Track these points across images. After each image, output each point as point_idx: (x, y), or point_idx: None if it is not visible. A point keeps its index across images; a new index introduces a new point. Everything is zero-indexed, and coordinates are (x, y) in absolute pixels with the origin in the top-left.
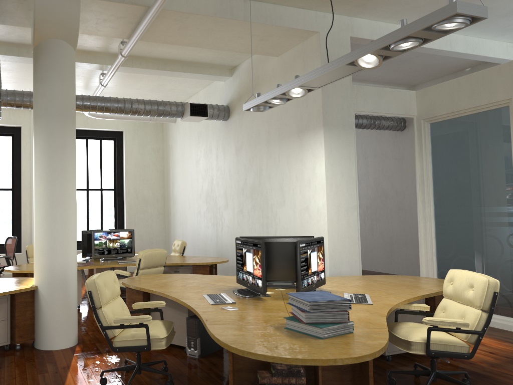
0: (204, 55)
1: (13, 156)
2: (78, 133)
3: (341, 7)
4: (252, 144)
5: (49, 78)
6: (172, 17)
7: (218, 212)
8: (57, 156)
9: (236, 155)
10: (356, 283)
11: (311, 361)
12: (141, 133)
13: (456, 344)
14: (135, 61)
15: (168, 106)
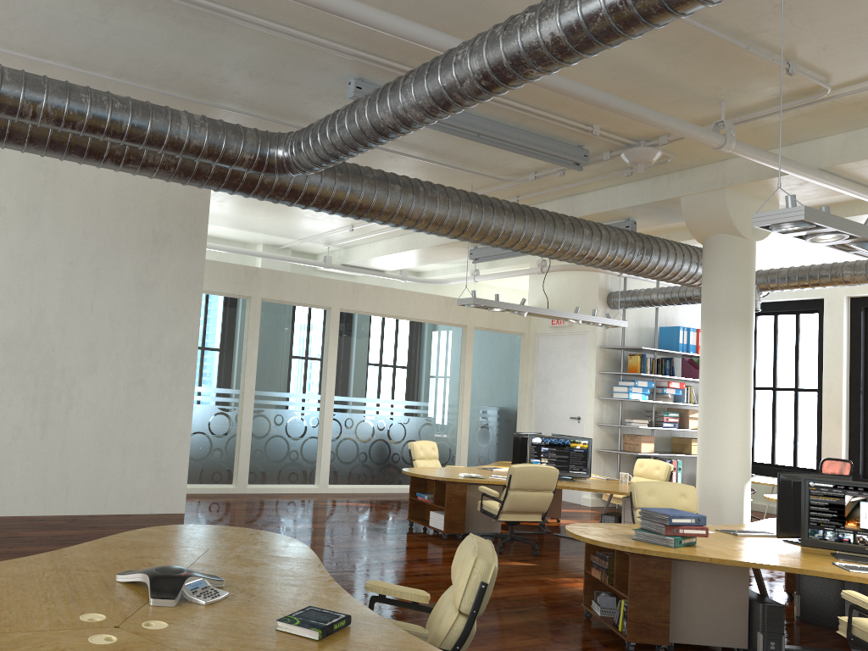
0: None
1: None
2: None
3: None
4: None
5: (707, 278)
6: (863, 165)
7: None
8: (712, 362)
9: None
10: None
11: (570, 533)
12: None
13: None
14: None
15: None
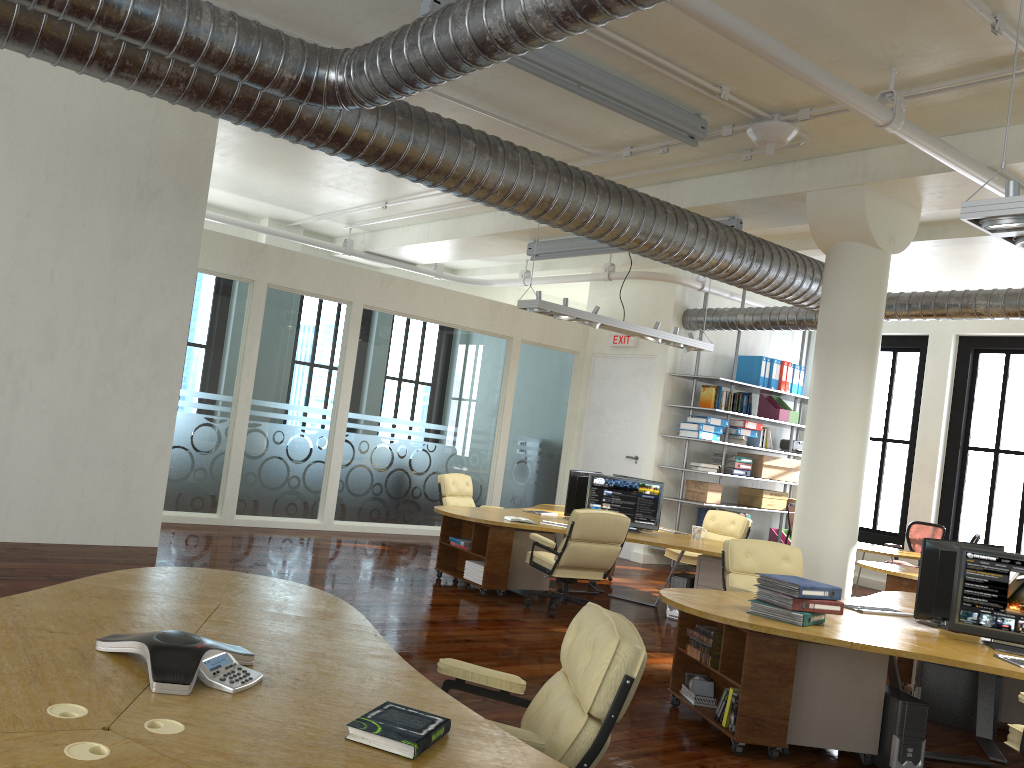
0: None
1: None
2: None
3: None
4: None
5: (829, 296)
6: None
7: None
8: (825, 399)
9: None
10: None
11: (669, 602)
12: None
13: None
14: None
15: None
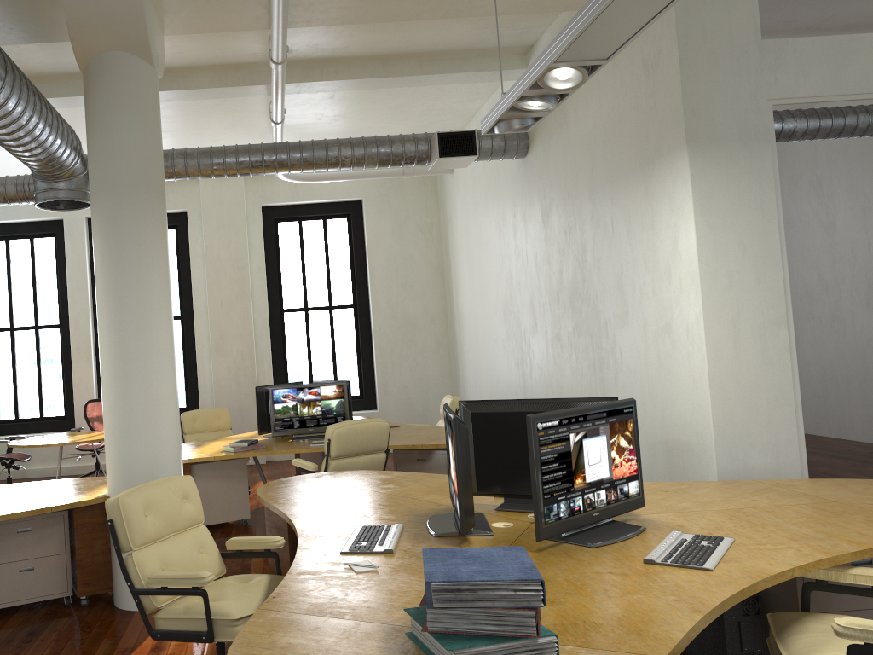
0: (454, 35)
1: (179, 261)
2: (283, 211)
3: None
4: (566, 200)
5: (105, 125)
6: None
7: (523, 340)
8: (126, 264)
9: (543, 225)
10: (740, 504)
11: None
12: (395, 200)
13: None
14: (327, 69)
15: (398, 143)
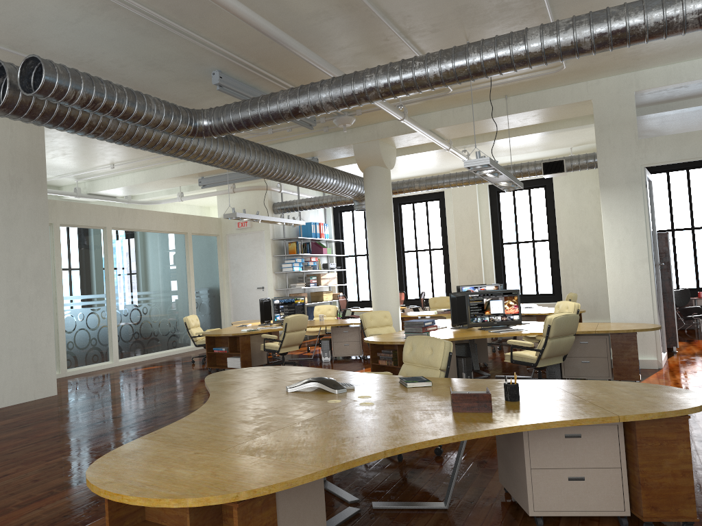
0: None
1: (441, 218)
2: None
3: (607, 73)
4: None
5: (369, 192)
6: (448, 128)
7: None
8: (377, 241)
9: None
10: None
11: (375, 342)
12: (574, 175)
13: (528, 357)
14: (485, 136)
15: (525, 167)
